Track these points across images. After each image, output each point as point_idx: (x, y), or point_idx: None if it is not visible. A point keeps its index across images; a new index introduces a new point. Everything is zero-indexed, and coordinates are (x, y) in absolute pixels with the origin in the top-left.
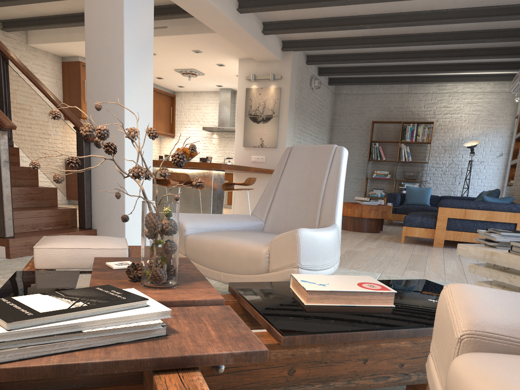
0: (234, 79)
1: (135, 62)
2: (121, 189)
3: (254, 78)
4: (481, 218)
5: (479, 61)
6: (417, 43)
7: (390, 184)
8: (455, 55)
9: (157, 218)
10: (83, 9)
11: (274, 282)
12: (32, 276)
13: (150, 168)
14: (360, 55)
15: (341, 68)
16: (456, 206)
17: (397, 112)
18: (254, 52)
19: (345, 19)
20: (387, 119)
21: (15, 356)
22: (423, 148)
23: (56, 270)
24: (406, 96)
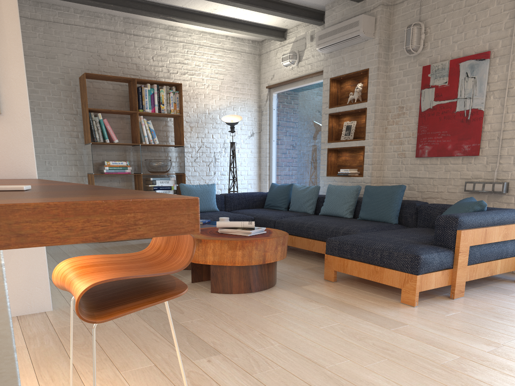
0: None
1: None
2: None
3: None
4: (498, 238)
5: None
6: None
7: (125, 181)
8: None
9: None
10: None
11: None
12: None
13: None
14: None
15: None
16: (474, 225)
17: (114, 63)
18: None
19: None
20: (100, 73)
21: None
22: (163, 123)
23: None
24: (123, 37)
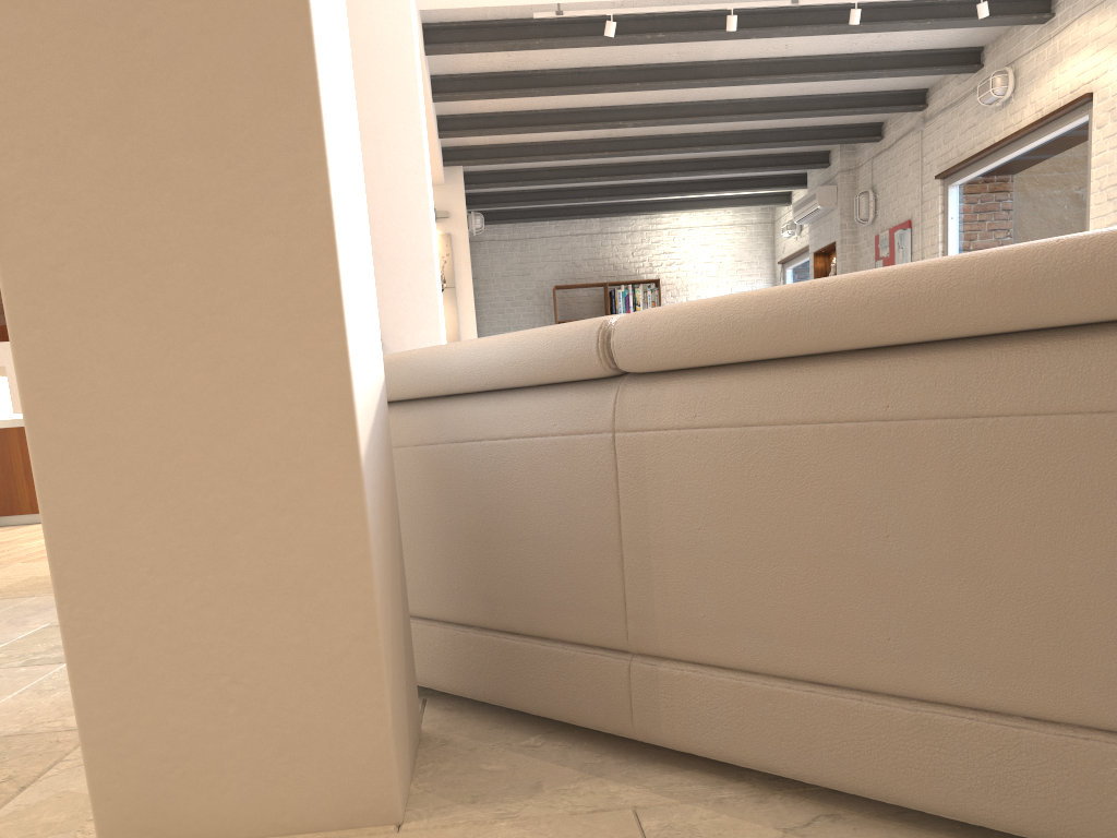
0: None
1: (431, 198)
2: None
3: None
4: None
5: (736, 175)
6: (682, 149)
7: None
8: (717, 166)
9: None
10: None
11: None
12: None
13: None
14: (562, 170)
15: (508, 194)
16: None
17: (589, 267)
18: None
19: (589, 112)
20: (574, 281)
21: None
22: None
23: None
24: (599, 238)
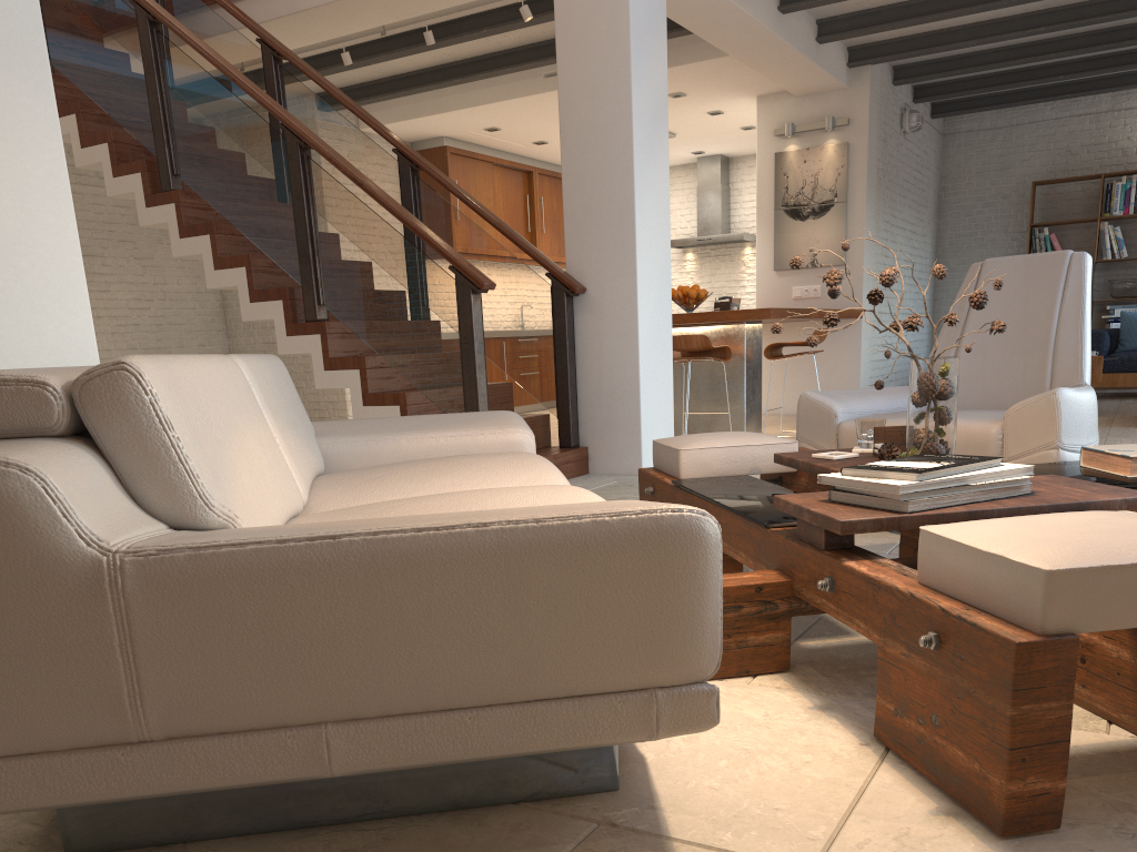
0: (733, 136)
1: (647, 147)
2: (632, 372)
3: (792, 132)
4: None
5: None
6: None
7: None
8: None
9: (940, 378)
10: (476, 51)
11: (1047, 463)
12: (706, 483)
13: (669, 331)
14: (1011, 50)
15: (964, 81)
16: None
17: (1088, 155)
18: (796, 79)
19: None
20: (1066, 173)
21: (925, 506)
22: None
23: (720, 477)
24: (1108, 117)
